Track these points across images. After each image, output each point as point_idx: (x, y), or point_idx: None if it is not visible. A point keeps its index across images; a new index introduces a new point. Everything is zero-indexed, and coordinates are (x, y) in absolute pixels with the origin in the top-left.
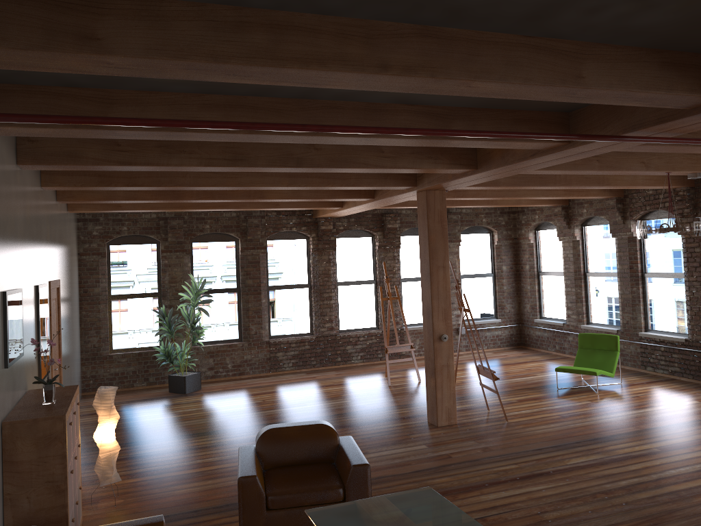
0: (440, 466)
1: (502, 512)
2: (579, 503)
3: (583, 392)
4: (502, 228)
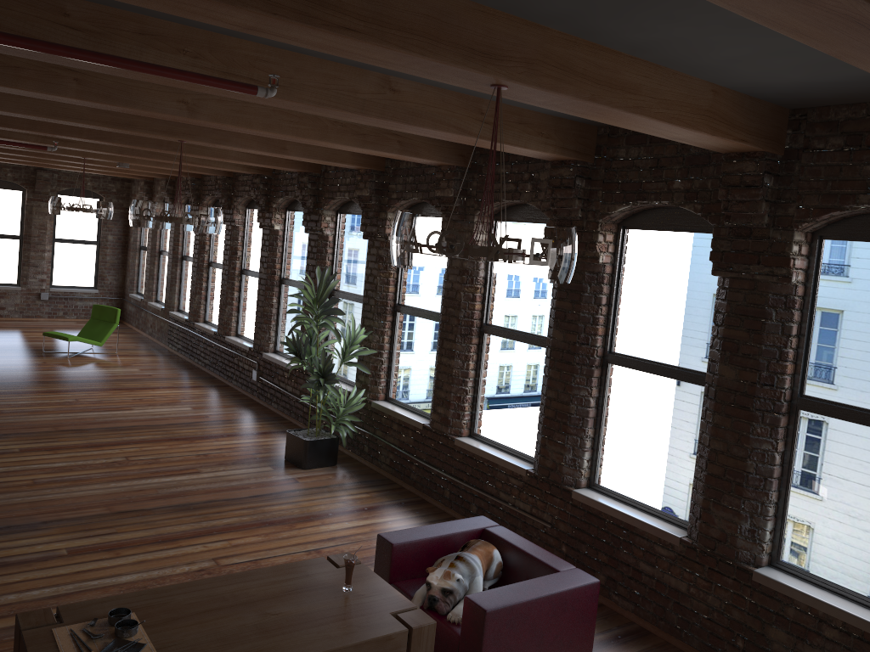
0: None
1: None
2: None
3: (59, 356)
4: (113, 195)
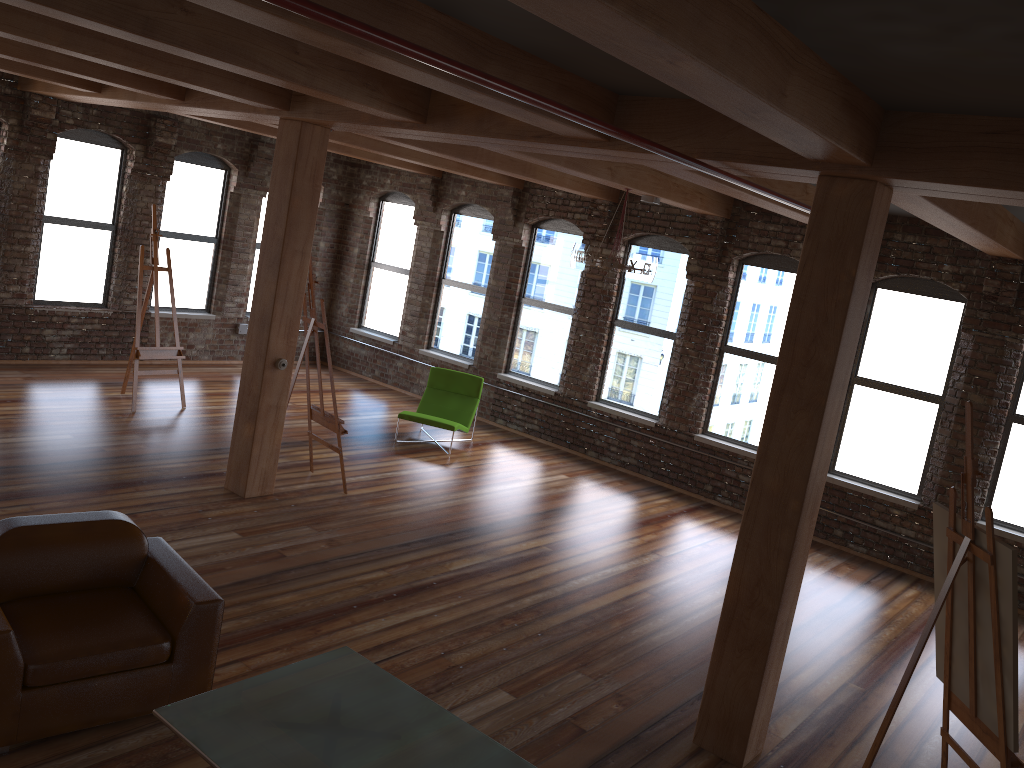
0: (274, 573)
1: (394, 655)
2: (487, 636)
3: (430, 451)
4: (333, 185)
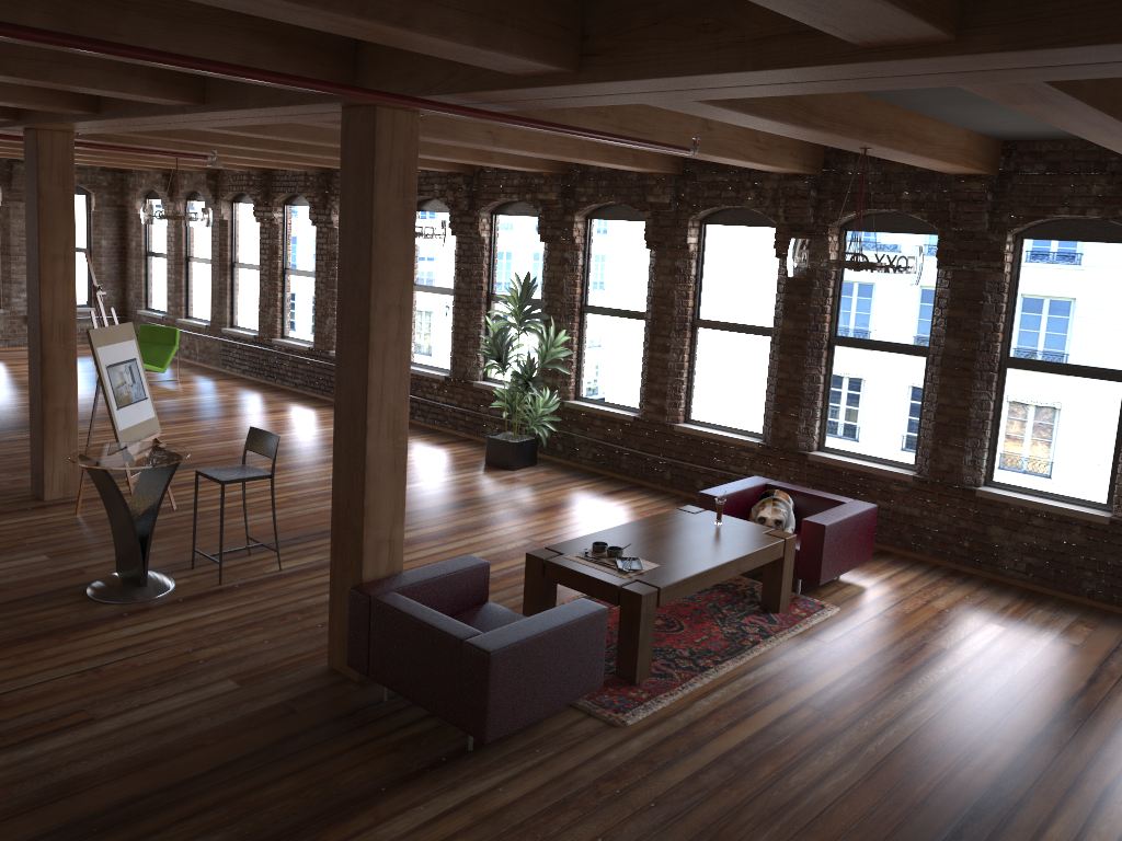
0: None
1: None
2: None
3: None
4: (104, 190)
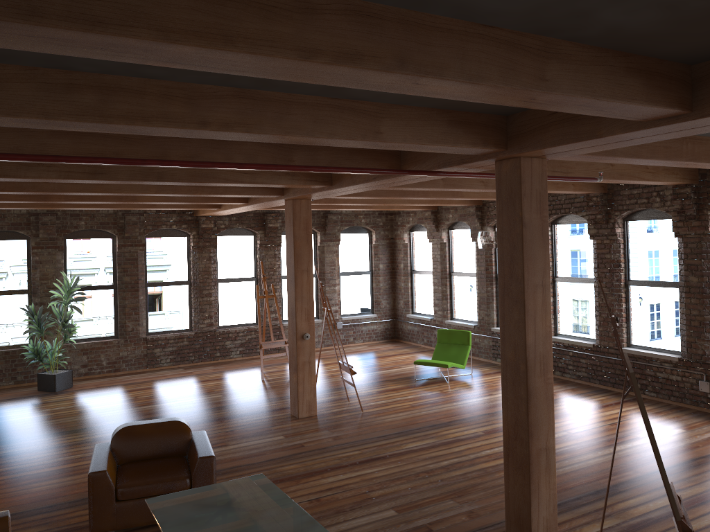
0: (292, 455)
1: (336, 493)
2: (403, 482)
3: (437, 383)
4: (380, 228)
